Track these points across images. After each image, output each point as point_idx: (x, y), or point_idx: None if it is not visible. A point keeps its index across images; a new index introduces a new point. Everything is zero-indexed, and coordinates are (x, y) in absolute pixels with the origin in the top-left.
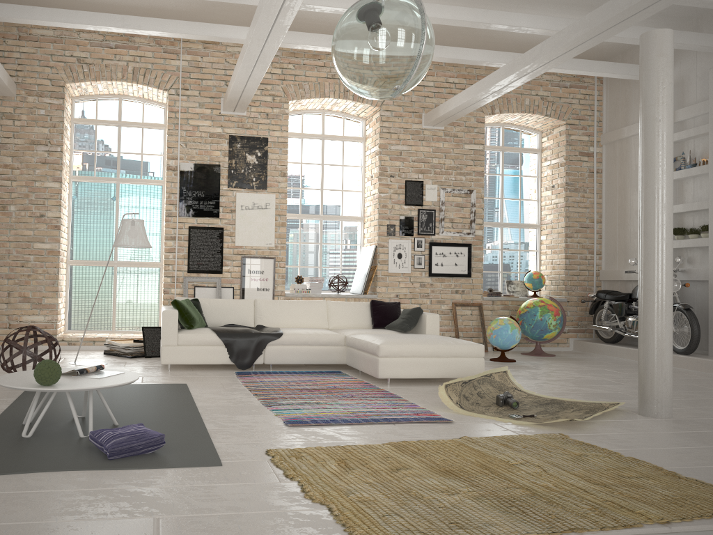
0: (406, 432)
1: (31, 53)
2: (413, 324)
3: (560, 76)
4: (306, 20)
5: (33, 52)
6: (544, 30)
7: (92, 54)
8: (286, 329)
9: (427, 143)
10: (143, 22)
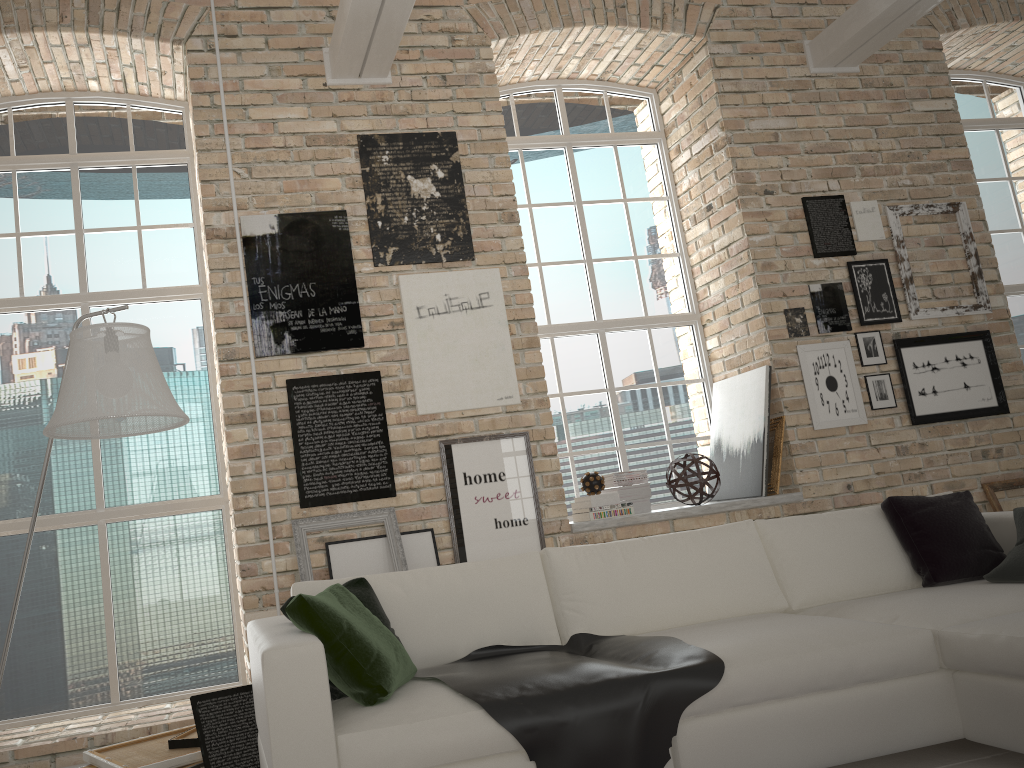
0: None
1: None
2: None
3: None
4: None
5: None
6: None
7: None
8: (711, 642)
9: (829, 106)
10: None
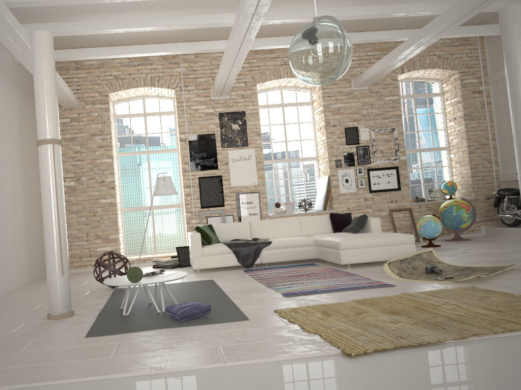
0: (364, 293)
1: (85, 77)
2: (362, 227)
3: (450, 39)
4: (262, 28)
5: (86, 76)
6: (432, 12)
7: (123, 72)
8: (273, 239)
9: (357, 99)
10: (156, 47)
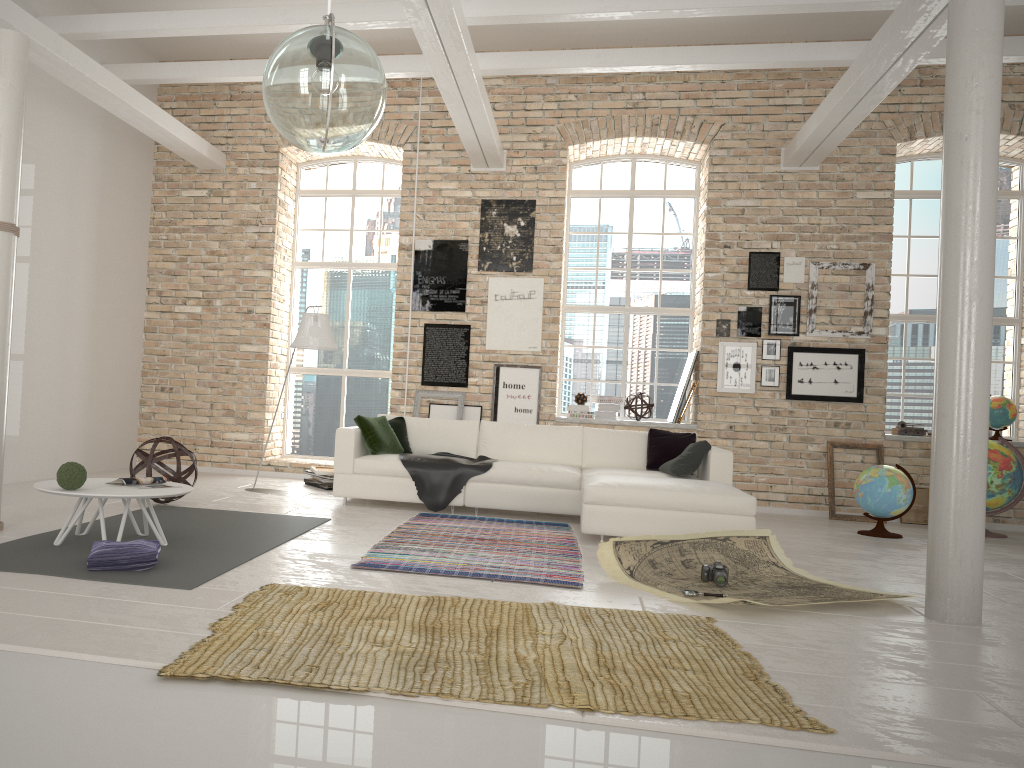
0: (487, 590)
1: (243, 114)
2: (694, 466)
3: None
4: (586, 30)
5: (245, 113)
6: None
7: None
8: (503, 462)
9: (788, 193)
10: None
